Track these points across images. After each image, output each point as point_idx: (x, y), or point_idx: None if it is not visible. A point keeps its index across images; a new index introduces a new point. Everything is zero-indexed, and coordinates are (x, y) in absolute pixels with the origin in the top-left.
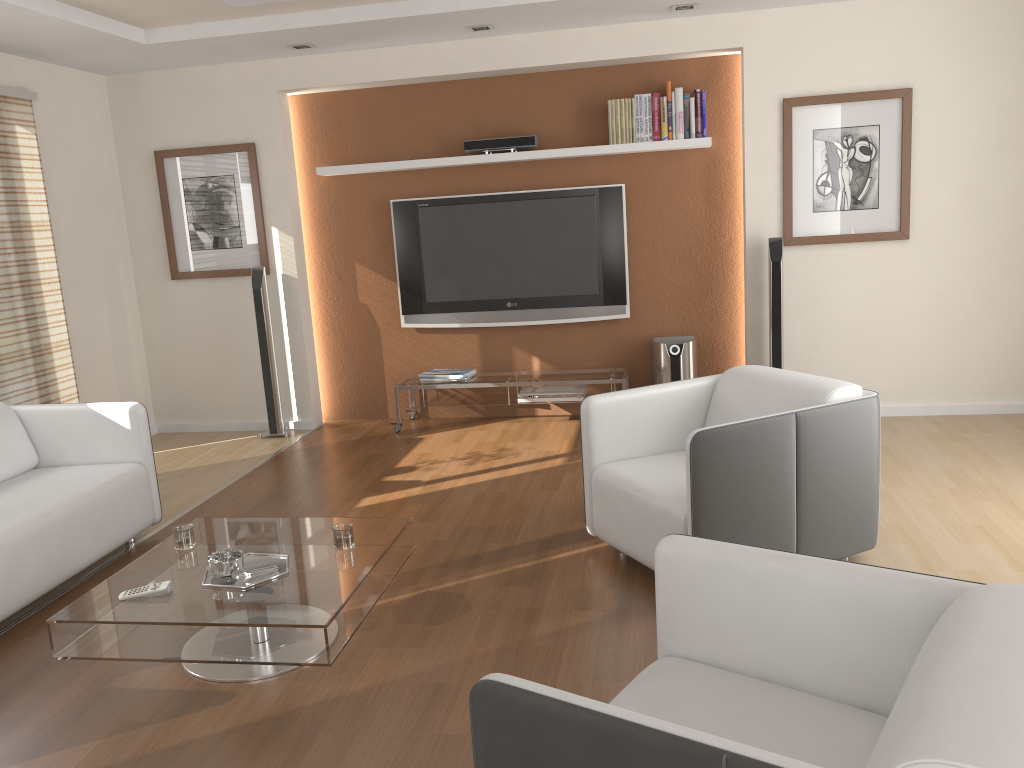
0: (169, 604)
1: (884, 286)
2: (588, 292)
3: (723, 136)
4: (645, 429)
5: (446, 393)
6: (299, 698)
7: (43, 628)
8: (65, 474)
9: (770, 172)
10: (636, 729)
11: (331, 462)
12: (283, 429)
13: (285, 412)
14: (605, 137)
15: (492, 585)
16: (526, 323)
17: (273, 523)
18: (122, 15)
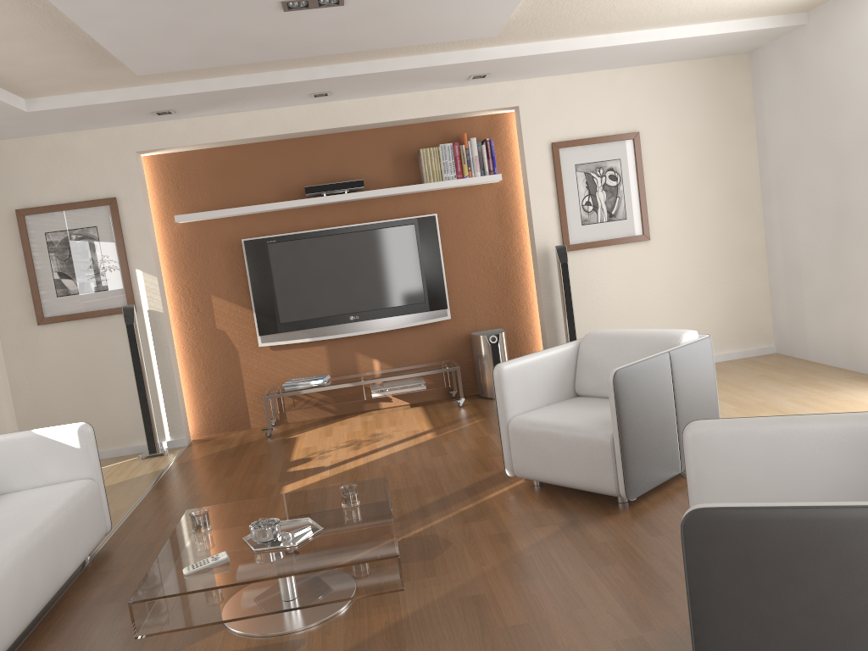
0: (238, 569)
1: (637, 275)
2: (416, 301)
3: (506, 173)
4: (538, 386)
5: (301, 399)
6: (364, 630)
7: (60, 634)
8: (22, 497)
9: (548, 197)
10: (836, 510)
11: (228, 466)
12: (160, 448)
13: (158, 434)
14: (417, 178)
15: (454, 524)
16: (367, 332)
17: (266, 500)
18: (15, 85)
